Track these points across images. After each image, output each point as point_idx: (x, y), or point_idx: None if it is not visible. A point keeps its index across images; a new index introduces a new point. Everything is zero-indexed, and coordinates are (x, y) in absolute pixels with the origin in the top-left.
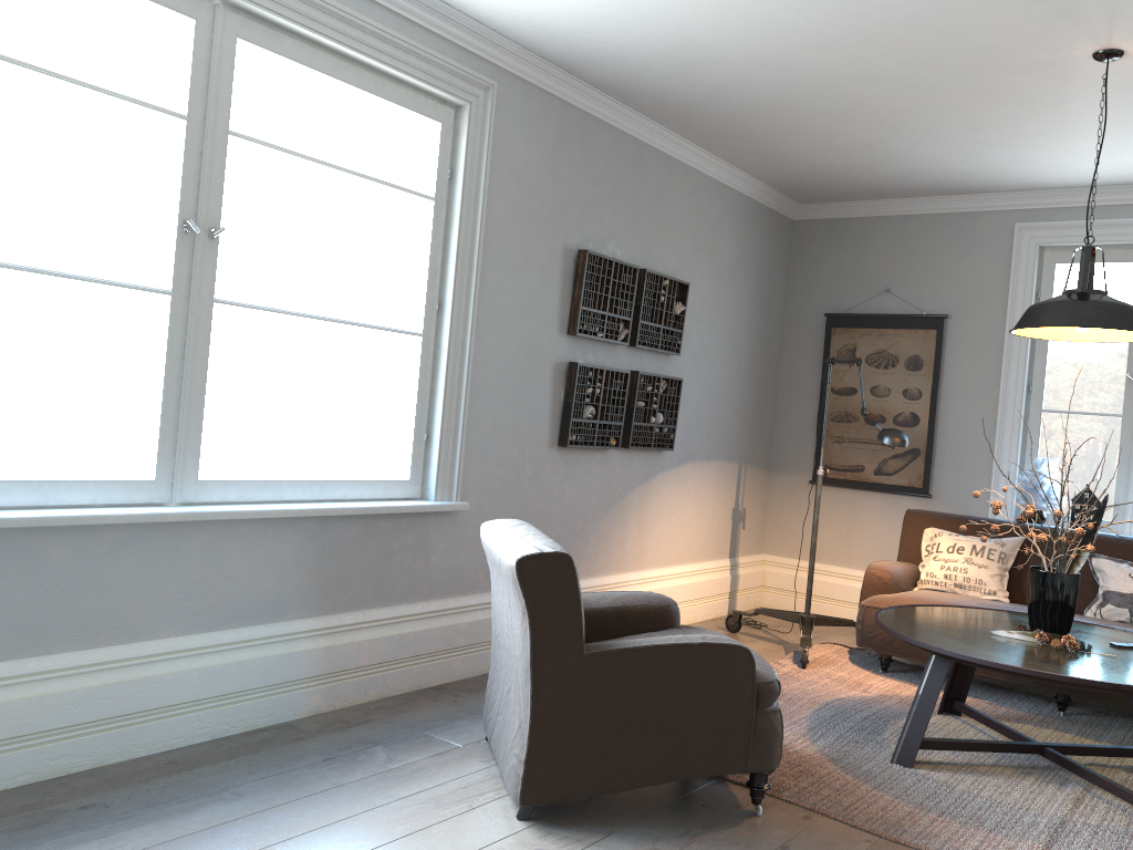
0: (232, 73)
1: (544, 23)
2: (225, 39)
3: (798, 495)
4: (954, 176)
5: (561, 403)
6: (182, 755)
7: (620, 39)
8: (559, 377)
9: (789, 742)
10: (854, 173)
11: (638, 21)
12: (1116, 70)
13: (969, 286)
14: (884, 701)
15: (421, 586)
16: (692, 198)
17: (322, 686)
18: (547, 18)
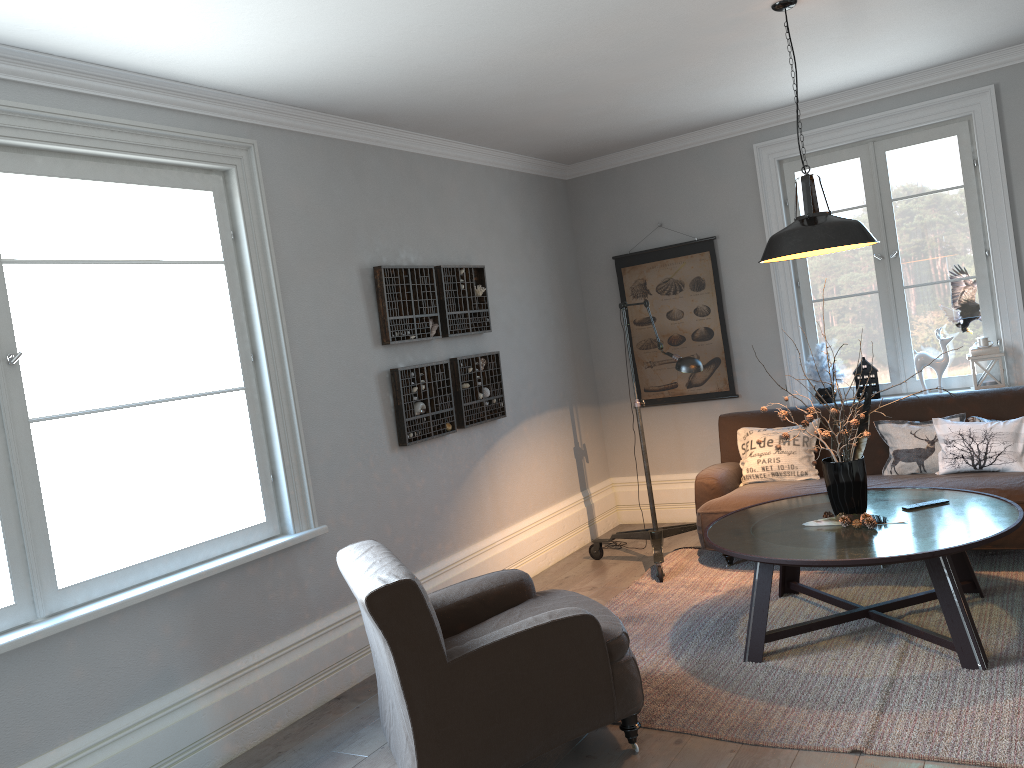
0: None
1: (284, 80)
2: None
3: (627, 420)
4: (691, 117)
5: (392, 407)
6: None
7: (357, 78)
8: (384, 386)
9: (656, 665)
10: (605, 133)
11: (369, 61)
12: (796, 13)
13: (728, 207)
14: (733, 596)
15: (301, 612)
16: (468, 189)
17: (229, 734)
18: (284, 75)
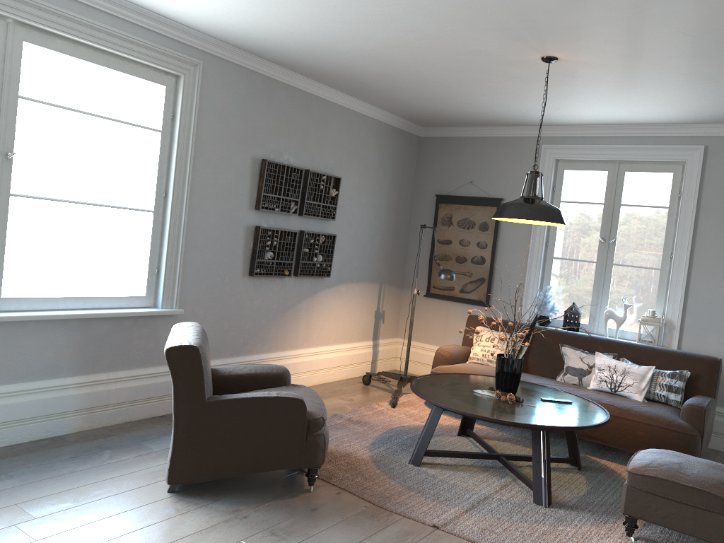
0: (20, 62)
1: (226, 29)
2: (15, 42)
3: (418, 303)
4: (503, 116)
5: (251, 250)
6: None
7: (273, 38)
8: (249, 235)
9: (355, 451)
10: (445, 112)
11: (278, 30)
12: (559, 66)
13: (516, 181)
14: None
15: (152, 357)
16: (345, 126)
17: (84, 415)
18: (225, 26)
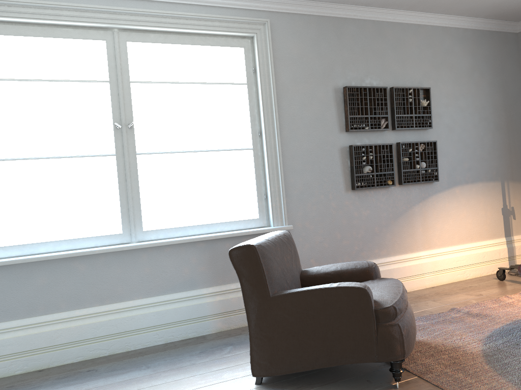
0: (127, 57)
1: None
2: (120, 44)
3: None
4: None
5: (349, 167)
6: (147, 349)
7: None
8: (345, 155)
9: (465, 344)
10: None
11: None
12: None
13: None
14: None
15: None
16: (425, 41)
17: (221, 318)
18: None
